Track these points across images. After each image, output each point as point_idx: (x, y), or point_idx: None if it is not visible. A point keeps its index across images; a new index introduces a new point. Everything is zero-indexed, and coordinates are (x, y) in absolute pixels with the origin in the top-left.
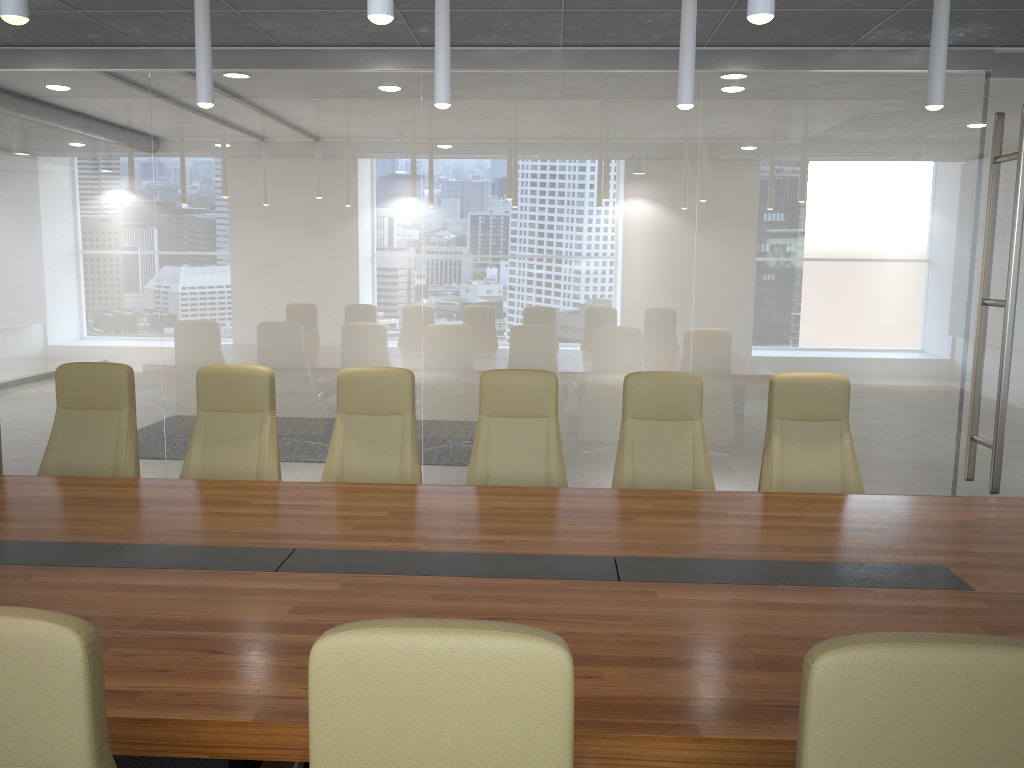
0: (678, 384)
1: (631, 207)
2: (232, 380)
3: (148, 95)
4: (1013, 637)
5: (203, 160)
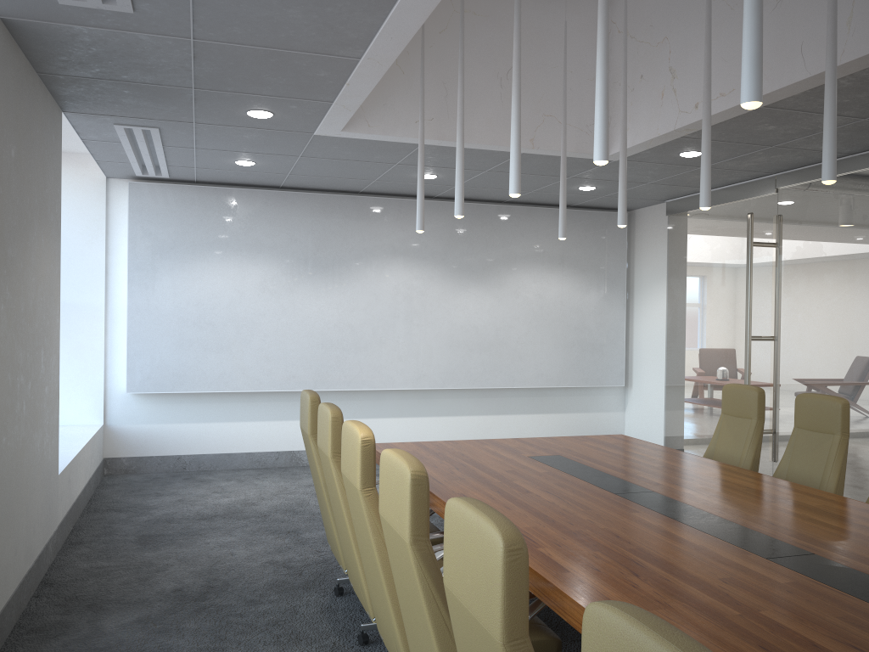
0: None
1: None
2: None
3: None
4: None
5: None
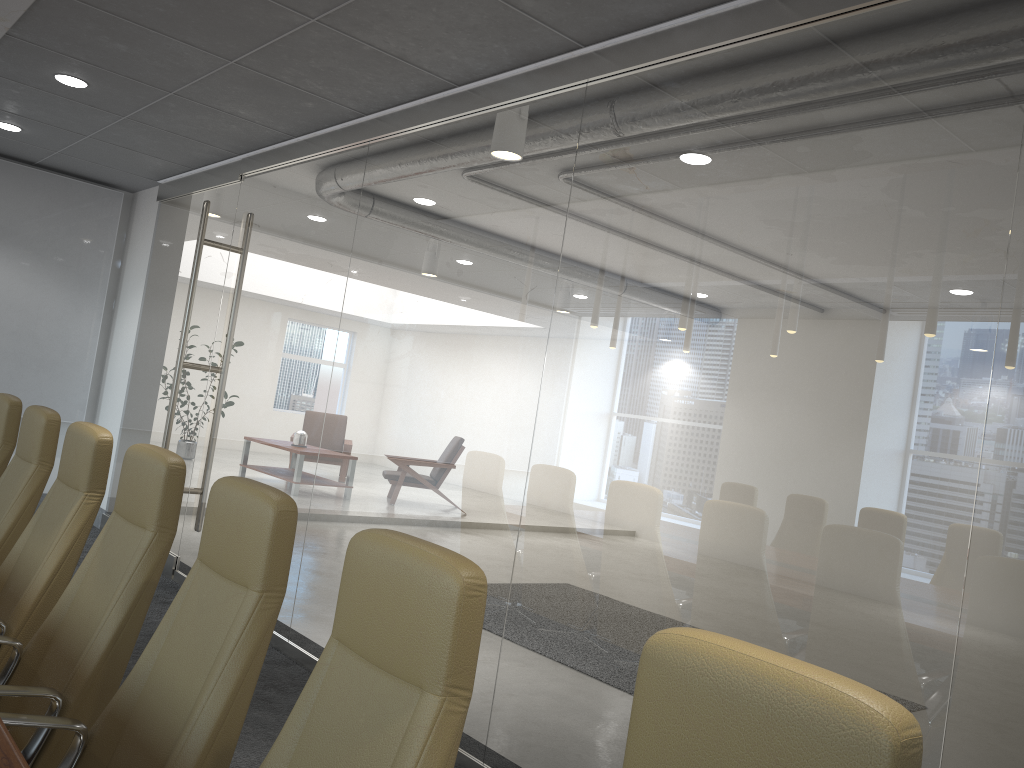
0: (410, 576)
1: (860, 266)
2: (73, 441)
3: (364, 167)
4: None
5: (385, 233)
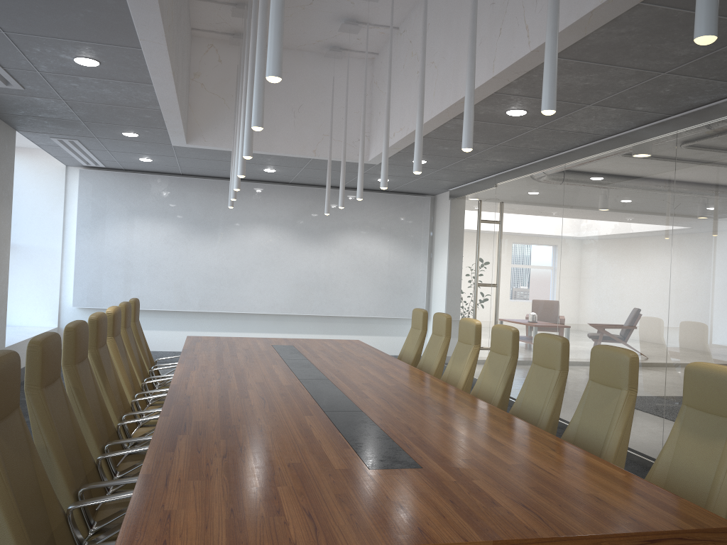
0: (613, 356)
1: None
2: (464, 325)
3: (563, 178)
4: (284, 467)
5: (579, 211)
